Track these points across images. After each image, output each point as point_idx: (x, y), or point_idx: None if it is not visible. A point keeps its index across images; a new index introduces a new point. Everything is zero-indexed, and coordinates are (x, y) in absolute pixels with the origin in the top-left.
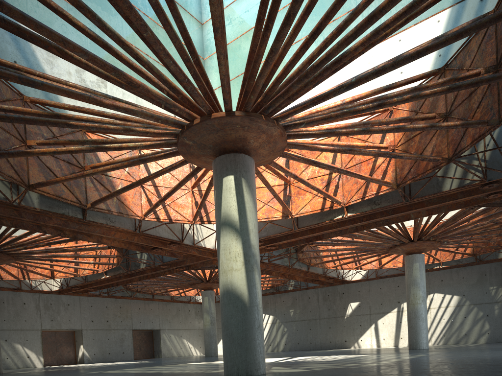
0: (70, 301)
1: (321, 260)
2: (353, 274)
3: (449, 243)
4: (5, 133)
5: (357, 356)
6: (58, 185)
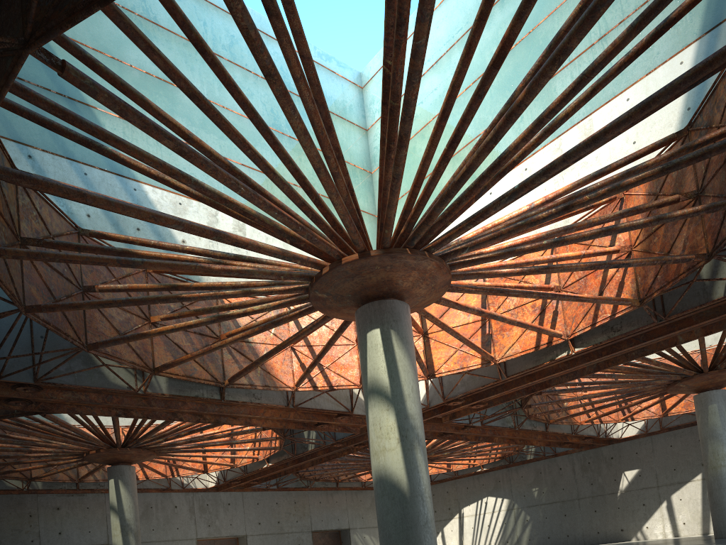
0: (231, 499)
1: (566, 414)
2: (622, 428)
3: None
4: (125, 313)
5: None
6: (188, 363)
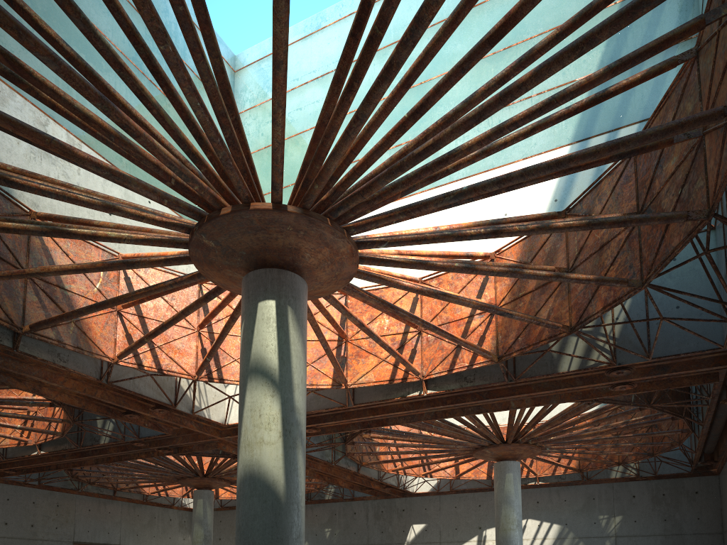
0: None
1: (377, 459)
2: (419, 483)
3: (552, 450)
4: None
5: None
6: None
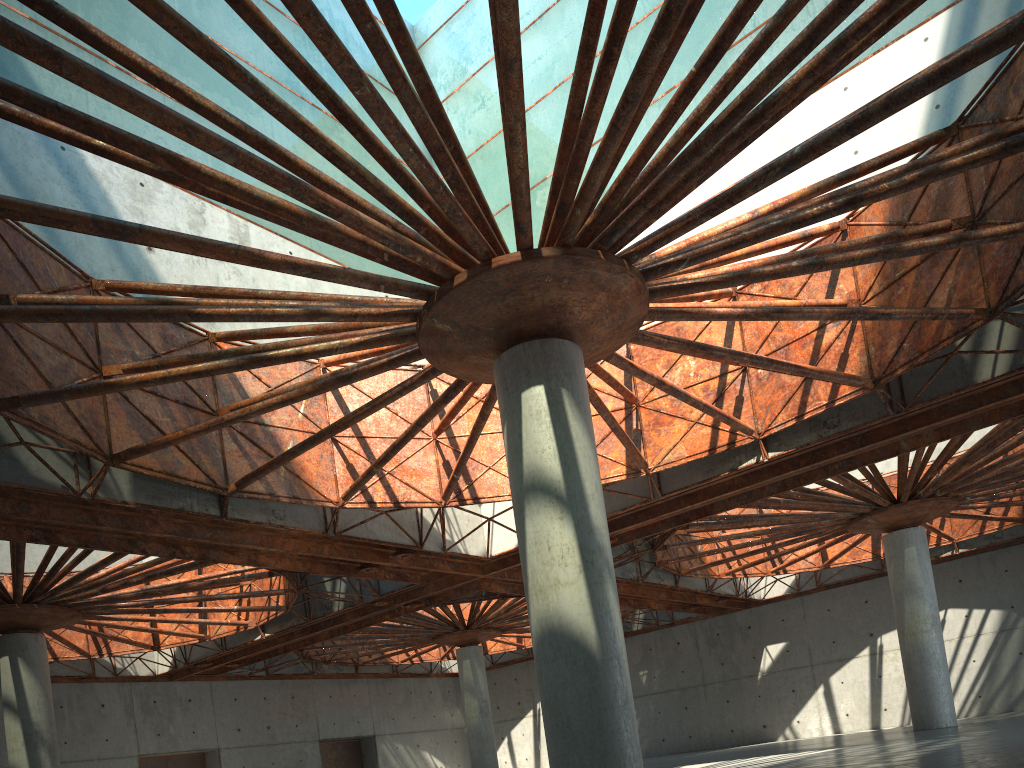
0: (193, 693)
1: (701, 562)
2: (768, 585)
3: (976, 498)
4: (60, 355)
5: (812, 753)
6: (168, 451)
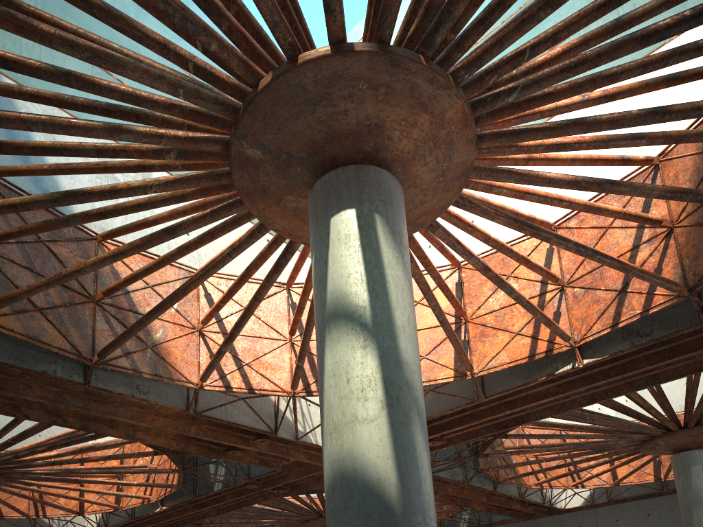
0: None
1: (515, 474)
2: (568, 497)
3: None
4: None
5: None
6: (34, 319)
